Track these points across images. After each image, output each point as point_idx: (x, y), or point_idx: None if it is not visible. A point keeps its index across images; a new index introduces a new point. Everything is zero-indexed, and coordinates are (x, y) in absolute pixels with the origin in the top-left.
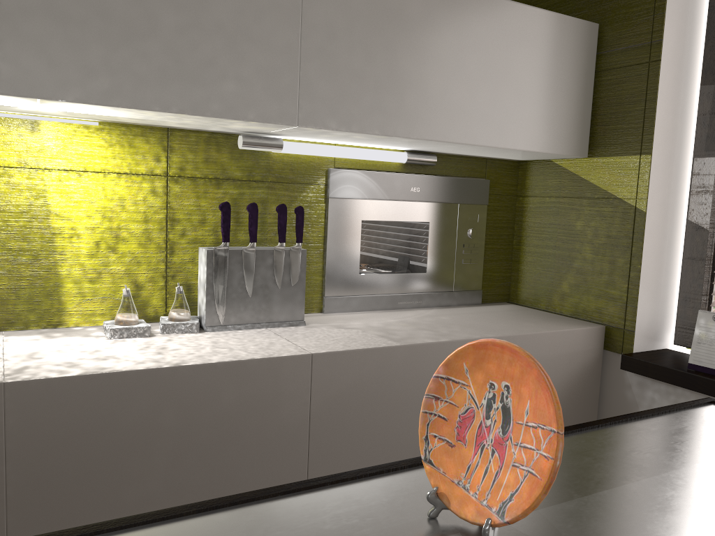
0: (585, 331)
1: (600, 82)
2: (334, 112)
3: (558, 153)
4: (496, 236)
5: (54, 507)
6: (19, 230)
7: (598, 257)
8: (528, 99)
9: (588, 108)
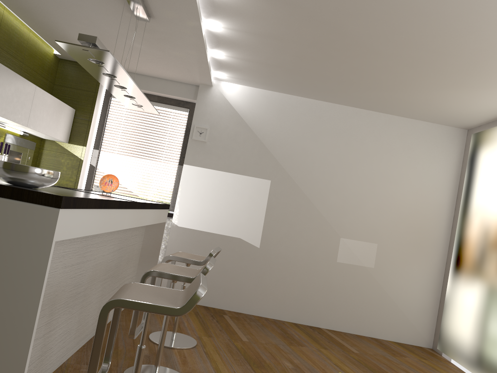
0: None
1: (73, 124)
2: (32, 124)
3: (63, 141)
4: (34, 160)
5: None
6: None
7: (68, 170)
8: (61, 126)
9: (70, 130)
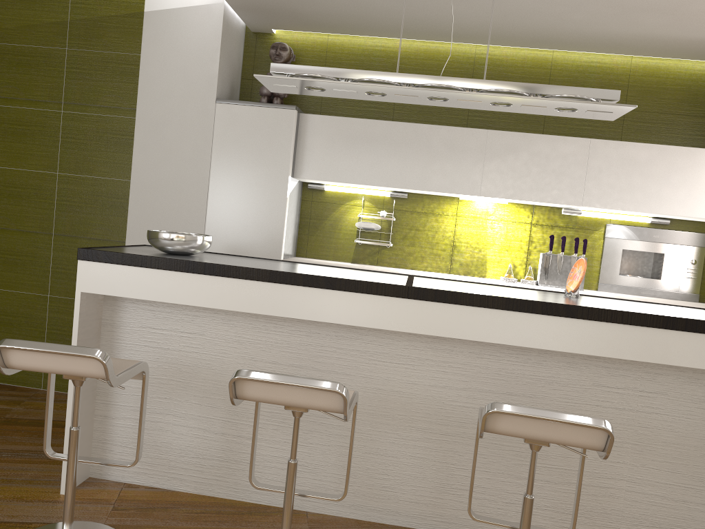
0: None
1: None
2: (598, 200)
3: None
4: None
5: None
6: (476, 240)
7: None
8: None
9: None
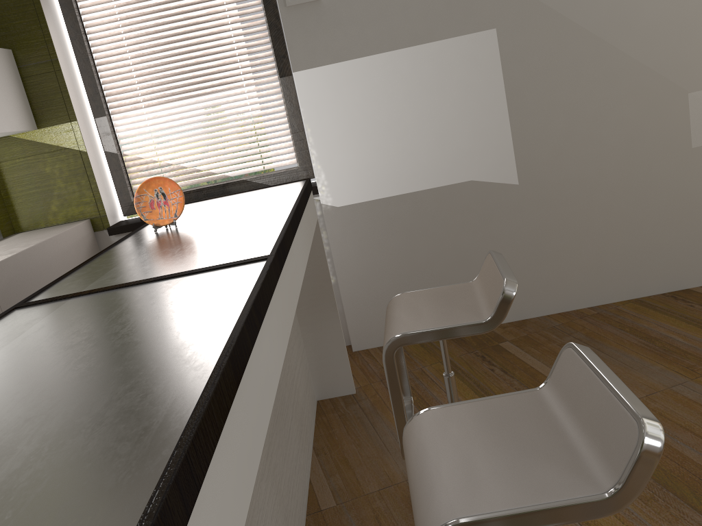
0: (84, 224)
1: (26, 84)
2: None
3: (25, 130)
4: None
5: None
6: None
7: (68, 184)
8: None
9: (27, 100)
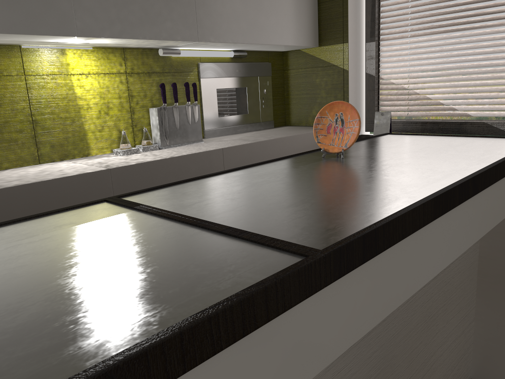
0: None
1: (320, 8)
2: (212, 33)
3: (306, 46)
4: (277, 92)
5: None
6: (64, 107)
7: (328, 95)
8: (291, 19)
9: (316, 22)
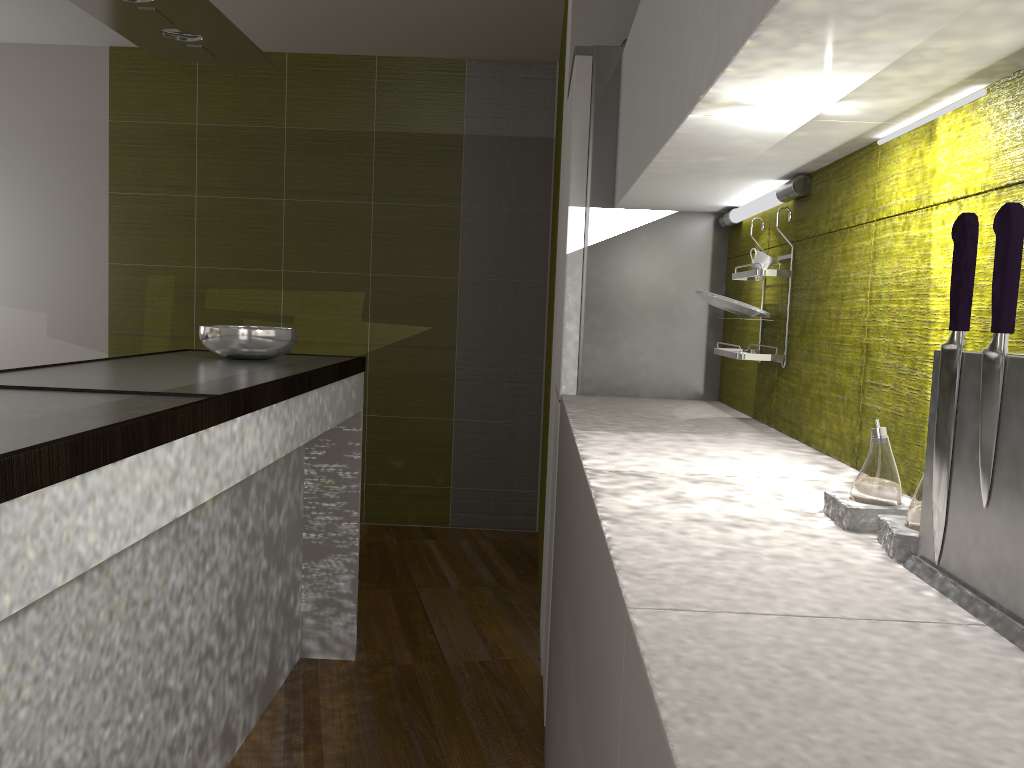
0: None
1: None
2: None
3: None
4: None
5: (578, 655)
6: (906, 317)
7: None
8: None
9: None
